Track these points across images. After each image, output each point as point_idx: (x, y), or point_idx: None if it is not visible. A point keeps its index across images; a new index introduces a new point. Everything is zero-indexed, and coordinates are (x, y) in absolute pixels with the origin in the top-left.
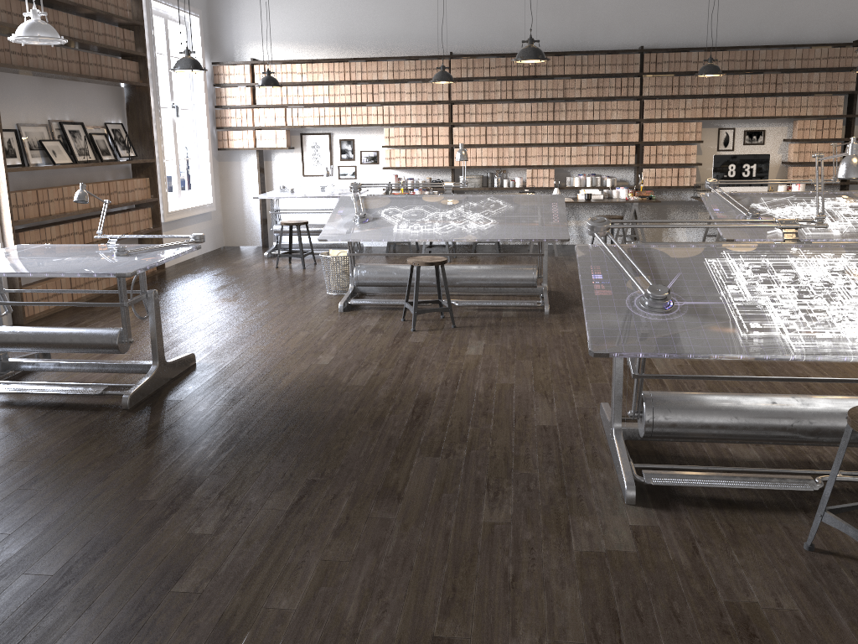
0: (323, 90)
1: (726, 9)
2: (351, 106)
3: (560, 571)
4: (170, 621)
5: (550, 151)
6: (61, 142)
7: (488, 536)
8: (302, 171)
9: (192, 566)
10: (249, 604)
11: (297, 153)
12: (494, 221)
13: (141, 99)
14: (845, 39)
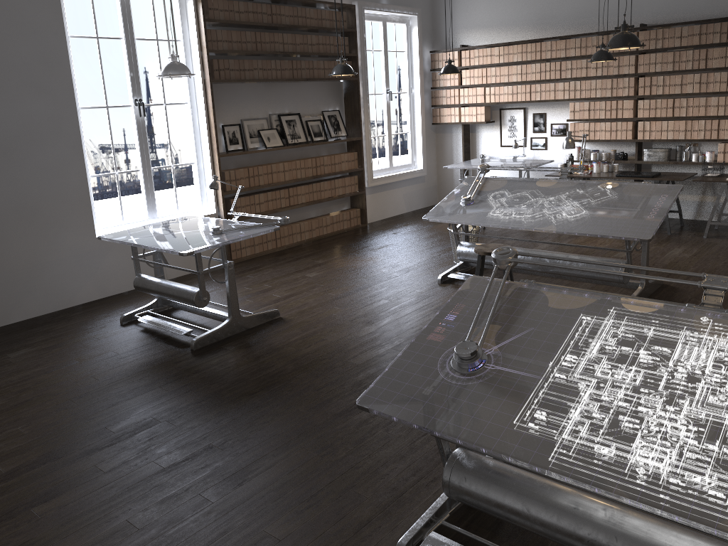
0: (517, 70)
1: None
2: (544, 82)
3: None
4: (3, 532)
5: None
6: (277, 130)
7: None
8: (500, 142)
9: (64, 494)
10: (50, 538)
11: (497, 125)
12: (585, 212)
13: (353, 90)
14: None
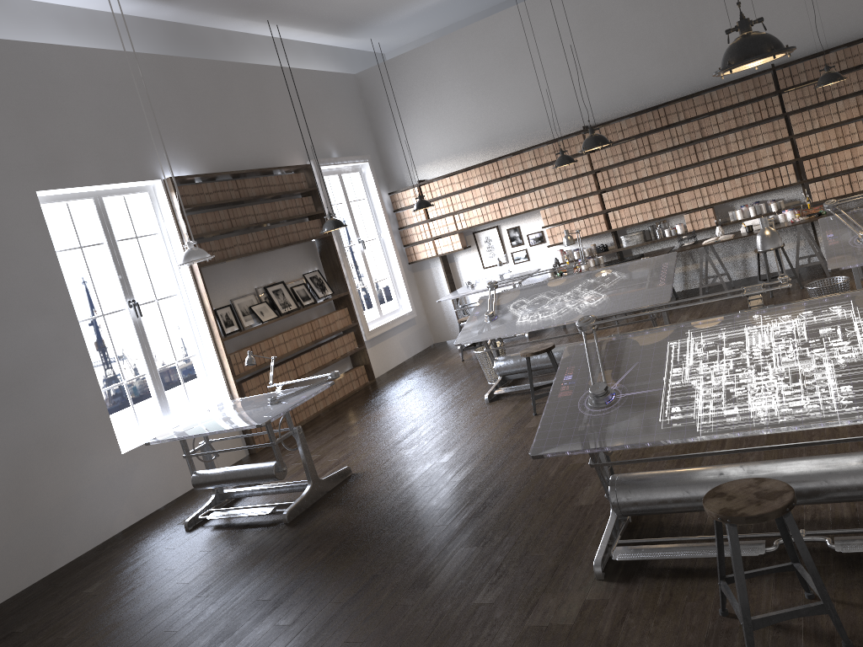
0: (481, 192)
1: None
2: (509, 197)
3: (502, 644)
4: None
5: (702, 192)
6: (267, 303)
7: (470, 616)
8: (482, 264)
9: None
10: None
11: (474, 249)
12: (604, 296)
13: (328, 246)
14: None
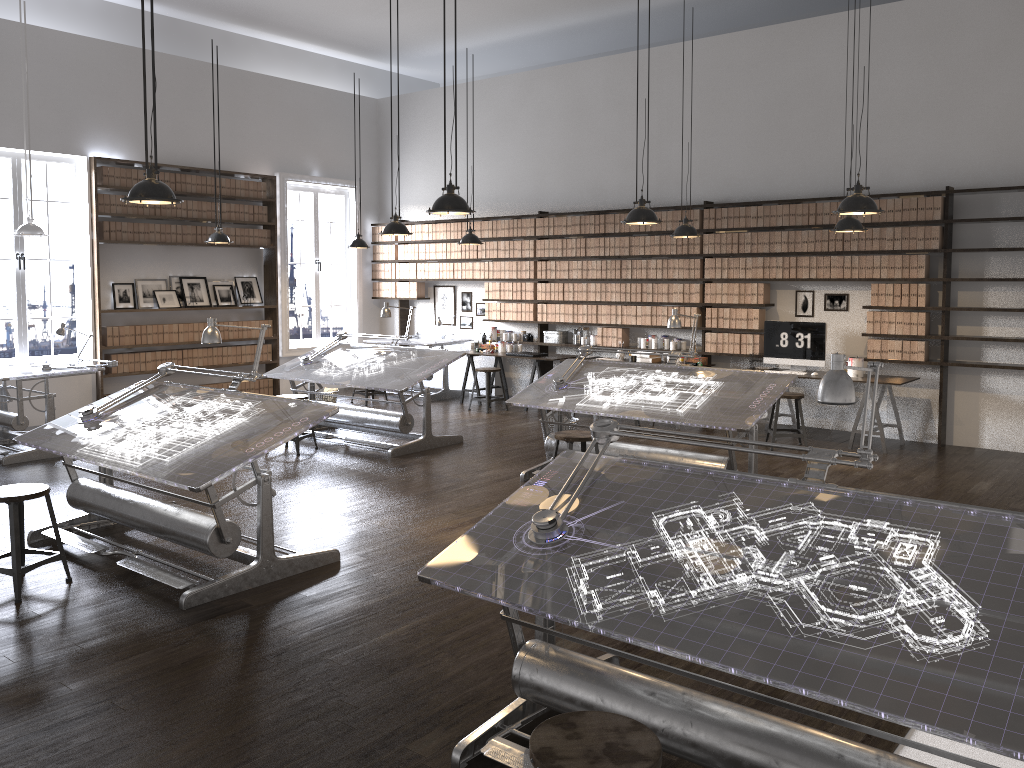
0: (443, 247)
1: (800, 157)
2: (470, 261)
3: None
4: None
5: (617, 309)
6: (176, 292)
7: None
8: (434, 319)
9: None
10: None
11: (432, 303)
12: (380, 371)
13: (271, 258)
14: (941, 186)
